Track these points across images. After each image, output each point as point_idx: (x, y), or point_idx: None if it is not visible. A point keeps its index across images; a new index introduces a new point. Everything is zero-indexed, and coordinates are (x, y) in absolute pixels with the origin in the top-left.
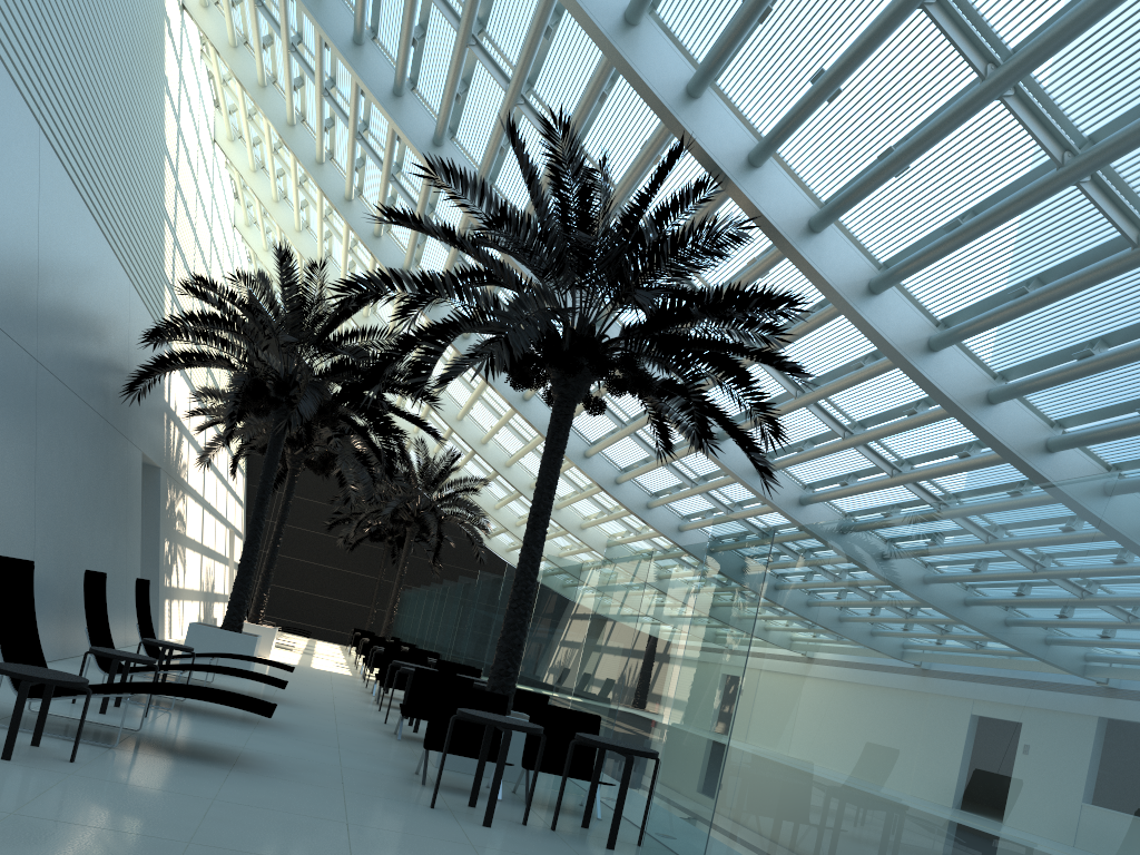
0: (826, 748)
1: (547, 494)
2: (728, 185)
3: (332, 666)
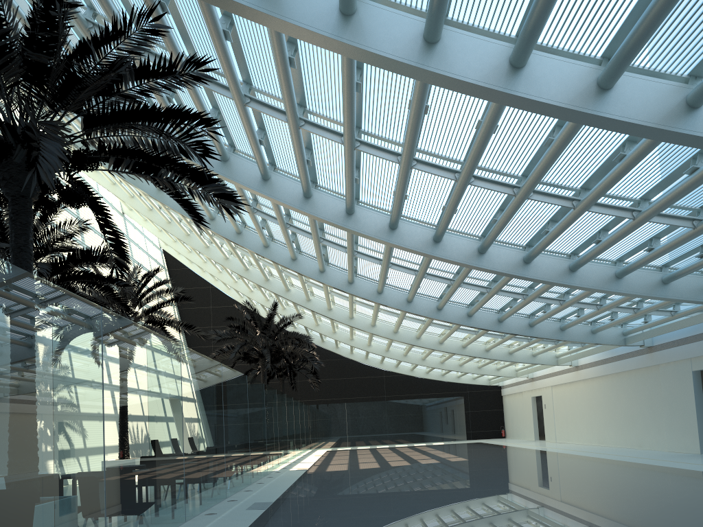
0: None
1: None
2: None
3: None
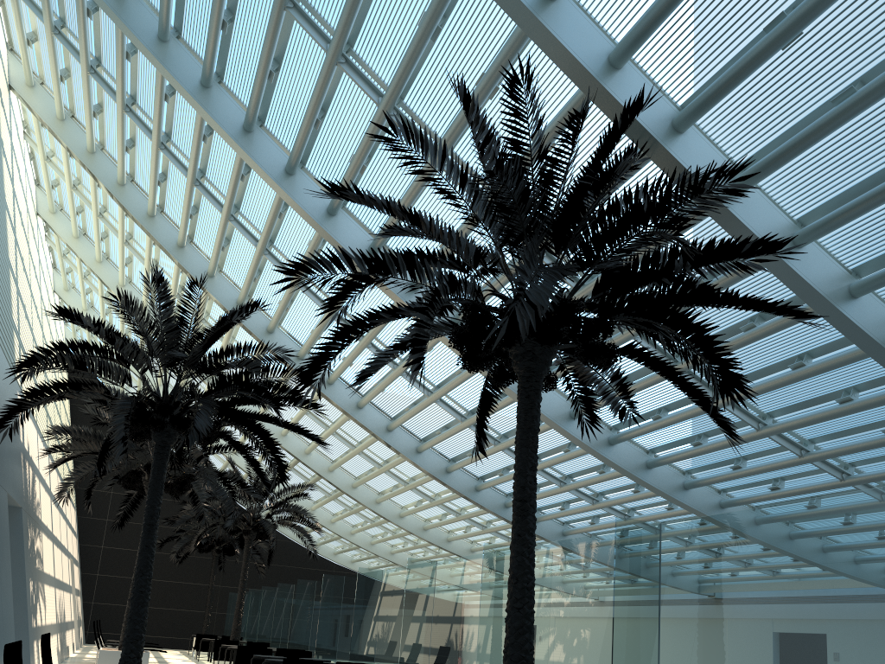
0: None
1: (531, 477)
2: (657, 151)
3: None
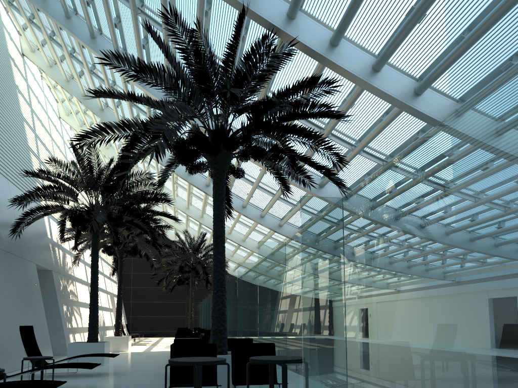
0: (409, 329)
1: (220, 225)
2: (280, 33)
3: (163, 348)
